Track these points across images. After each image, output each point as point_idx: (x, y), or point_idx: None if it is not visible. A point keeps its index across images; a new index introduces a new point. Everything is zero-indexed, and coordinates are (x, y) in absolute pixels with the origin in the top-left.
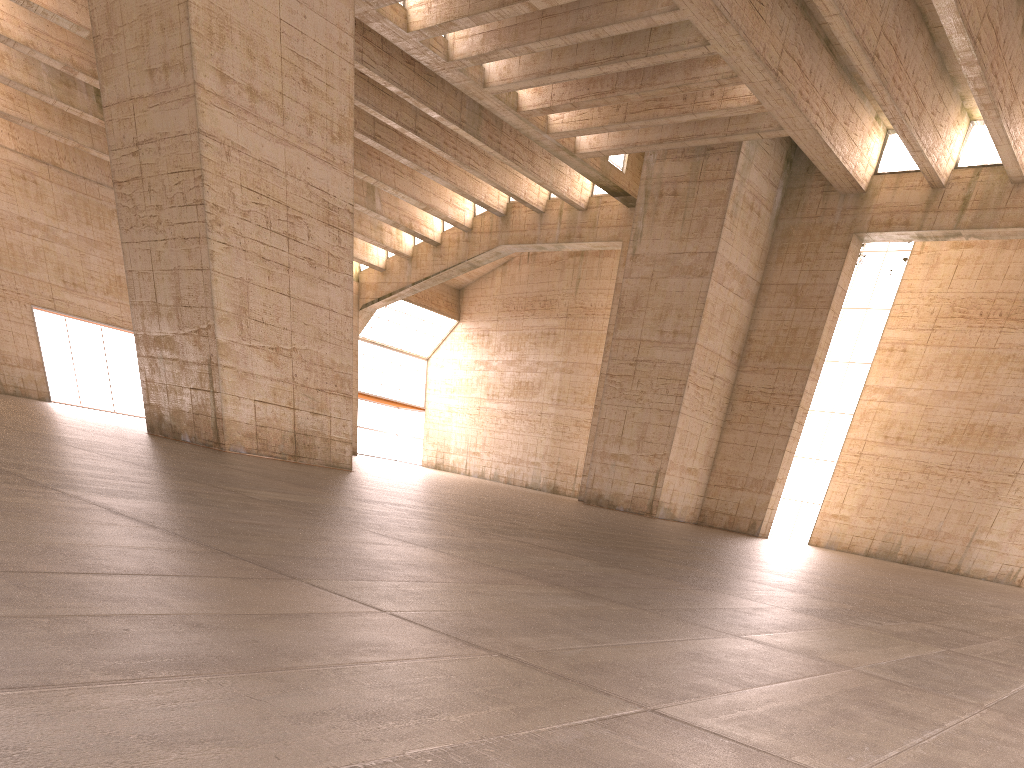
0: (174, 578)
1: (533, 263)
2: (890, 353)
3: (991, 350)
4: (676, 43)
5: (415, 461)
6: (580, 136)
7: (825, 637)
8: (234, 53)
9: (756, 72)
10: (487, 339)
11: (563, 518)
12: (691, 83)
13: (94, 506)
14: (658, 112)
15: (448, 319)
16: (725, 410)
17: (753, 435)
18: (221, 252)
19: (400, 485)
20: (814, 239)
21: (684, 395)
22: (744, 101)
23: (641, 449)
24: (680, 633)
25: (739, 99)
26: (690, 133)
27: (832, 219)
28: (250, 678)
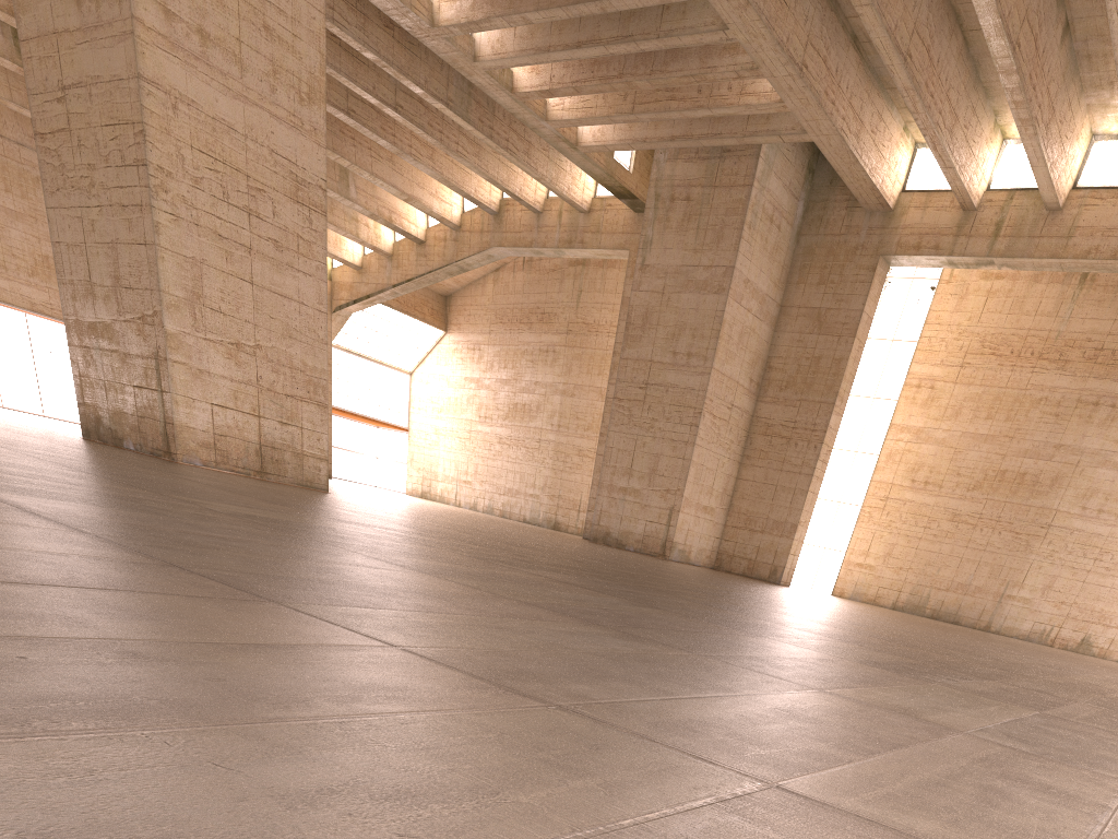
0: (103, 592)
1: (529, 271)
2: (917, 390)
3: (1023, 391)
4: (691, 25)
5: (398, 488)
6: (583, 127)
7: (912, 694)
8: None
9: (779, 65)
10: (478, 354)
11: (574, 554)
12: (707, 73)
13: (0, 503)
14: (670, 104)
15: (434, 329)
16: (743, 444)
17: (774, 473)
18: (168, 224)
19: (386, 510)
20: (838, 259)
21: (700, 425)
22: (765, 98)
23: (653, 483)
24: (757, 685)
25: (759, 95)
26: (705, 131)
27: (857, 238)
28: (214, 734)
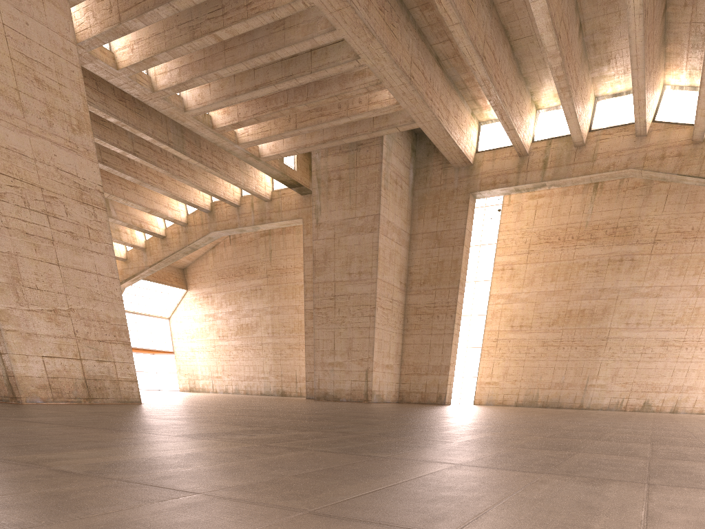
0: None
1: (235, 244)
2: (503, 271)
3: (571, 261)
4: (333, 60)
5: (174, 388)
6: (262, 145)
7: None
8: None
9: (395, 78)
10: (211, 299)
11: (346, 416)
12: (346, 92)
13: None
14: (321, 119)
15: (179, 289)
16: (403, 322)
17: (427, 336)
18: None
19: (192, 409)
20: (442, 200)
21: (376, 315)
22: (386, 103)
23: (351, 356)
24: None
25: (381, 102)
26: (345, 133)
27: (453, 185)
28: None
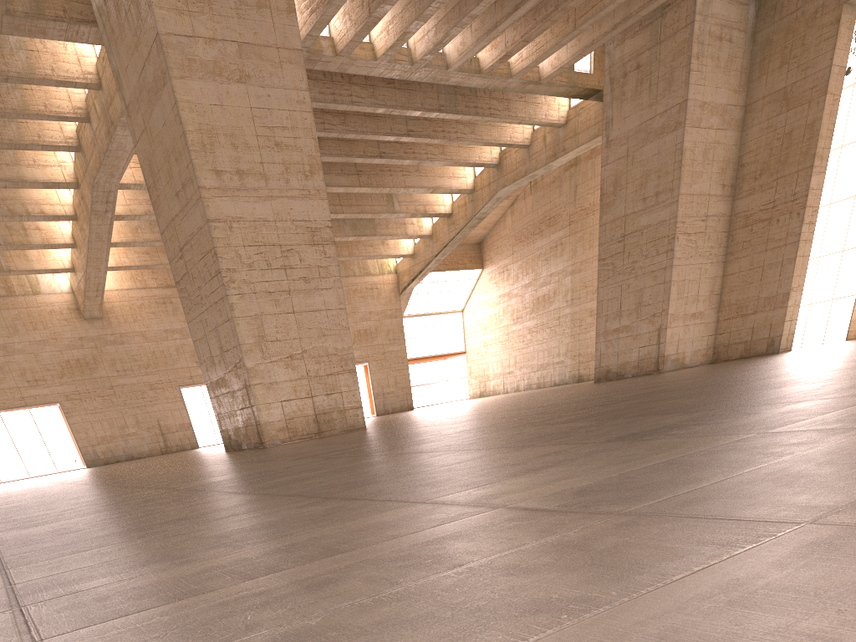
0: None
1: (535, 192)
2: None
3: None
4: None
5: (463, 397)
6: (542, 63)
7: (569, 468)
8: (222, 151)
9: None
10: (506, 273)
11: (522, 409)
12: None
13: None
14: (604, 2)
15: (473, 271)
16: (725, 244)
17: (759, 256)
18: (238, 301)
19: (390, 428)
20: (798, 33)
21: (674, 248)
22: None
23: (640, 314)
24: (340, 520)
25: None
26: (641, 3)
27: (816, 2)
28: None
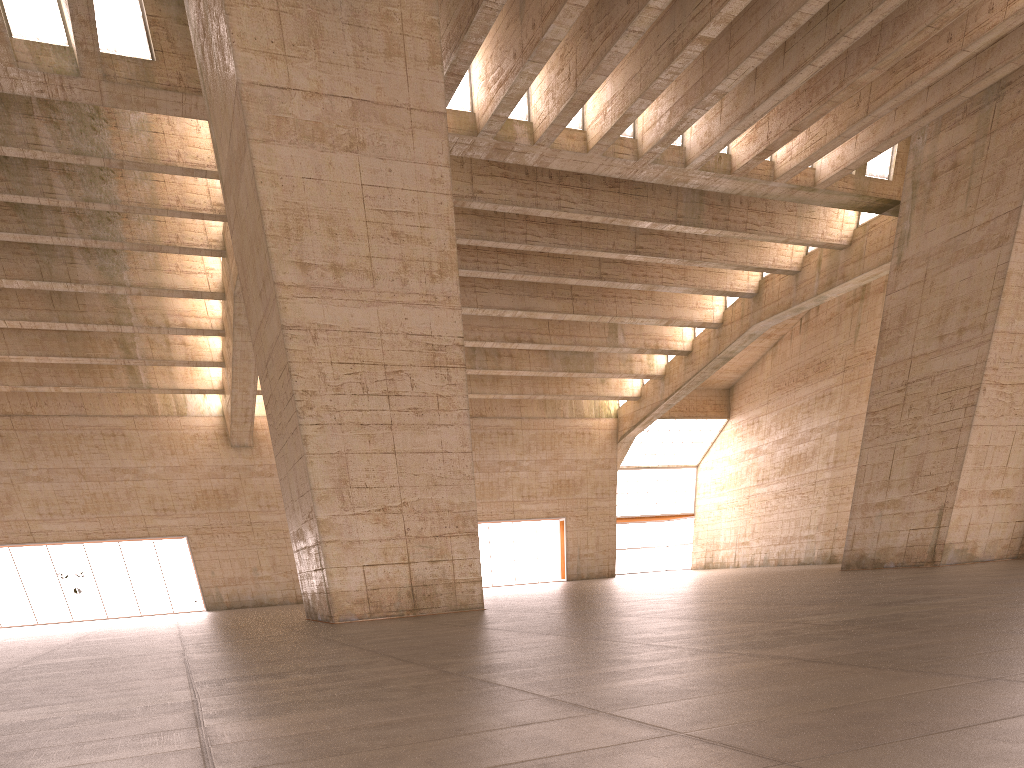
0: None
1: (805, 331)
2: None
3: None
4: None
5: (684, 566)
6: (820, 164)
7: None
8: (313, 239)
9: None
10: (757, 426)
11: (668, 616)
12: (948, 9)
13: None
14: (912, 77)
15: (716, 421)
16: None
17: None
18: (315, 433)
19: (489, 618)
20: None
21: (978, 402)
22: None
23: (917, 487)
24: None
25: None
26: (968, 80)
27: None
28: None
